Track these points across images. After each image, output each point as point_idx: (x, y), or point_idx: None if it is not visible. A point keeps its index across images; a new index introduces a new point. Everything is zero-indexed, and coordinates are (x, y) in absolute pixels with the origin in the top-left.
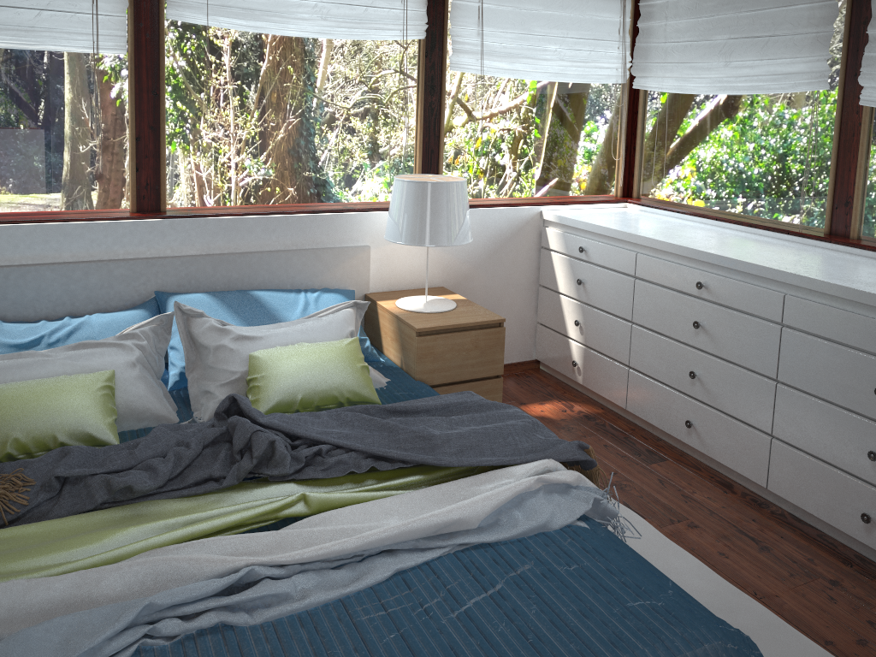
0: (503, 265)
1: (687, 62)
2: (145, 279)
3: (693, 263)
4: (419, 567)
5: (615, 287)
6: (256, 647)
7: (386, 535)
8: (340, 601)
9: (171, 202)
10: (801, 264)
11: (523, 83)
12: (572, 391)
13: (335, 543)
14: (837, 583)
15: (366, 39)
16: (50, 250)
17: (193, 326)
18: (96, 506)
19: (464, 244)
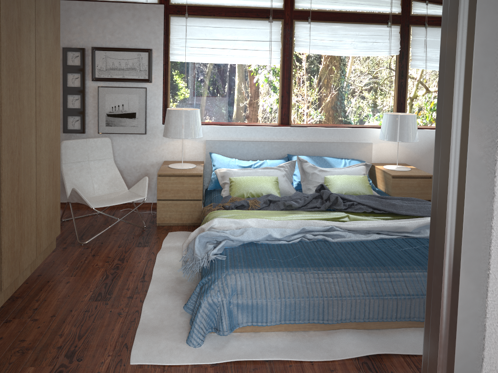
0: None
1: None
2: (284, 149)
3: None
4: (388, 239)
5: None
6: (335, 245)
7: (377, 226)
8: (360, 242)
9: (293, 121)
10: None
11: None
12: None
13: (359, 225)
14: None
15: (372, 56)
16: (252, 136)
17: (303, 165)
18: (280, 209)
19: (414, 142)
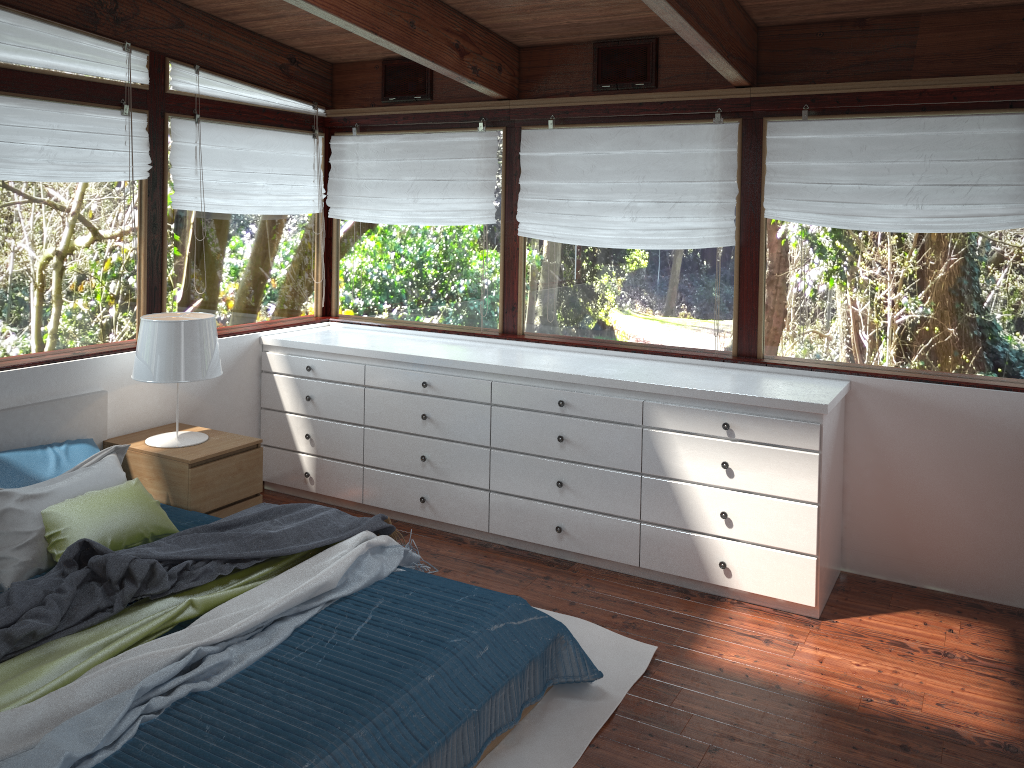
0: (229, 393)
1: (380, 197)
2: None
3: (417, 367)
4: (307, 623)
5: (346, 398)
6: (228, 696)
7: (283, 603)
8: (266, 657)
9: None
10: (497, 358)
11: (235, 217)
12: (305, 501)
13: (250, 617)
14: (549, 577)
15: (92, 181)
16: None
17: None
18: None
19: (219, 375)
